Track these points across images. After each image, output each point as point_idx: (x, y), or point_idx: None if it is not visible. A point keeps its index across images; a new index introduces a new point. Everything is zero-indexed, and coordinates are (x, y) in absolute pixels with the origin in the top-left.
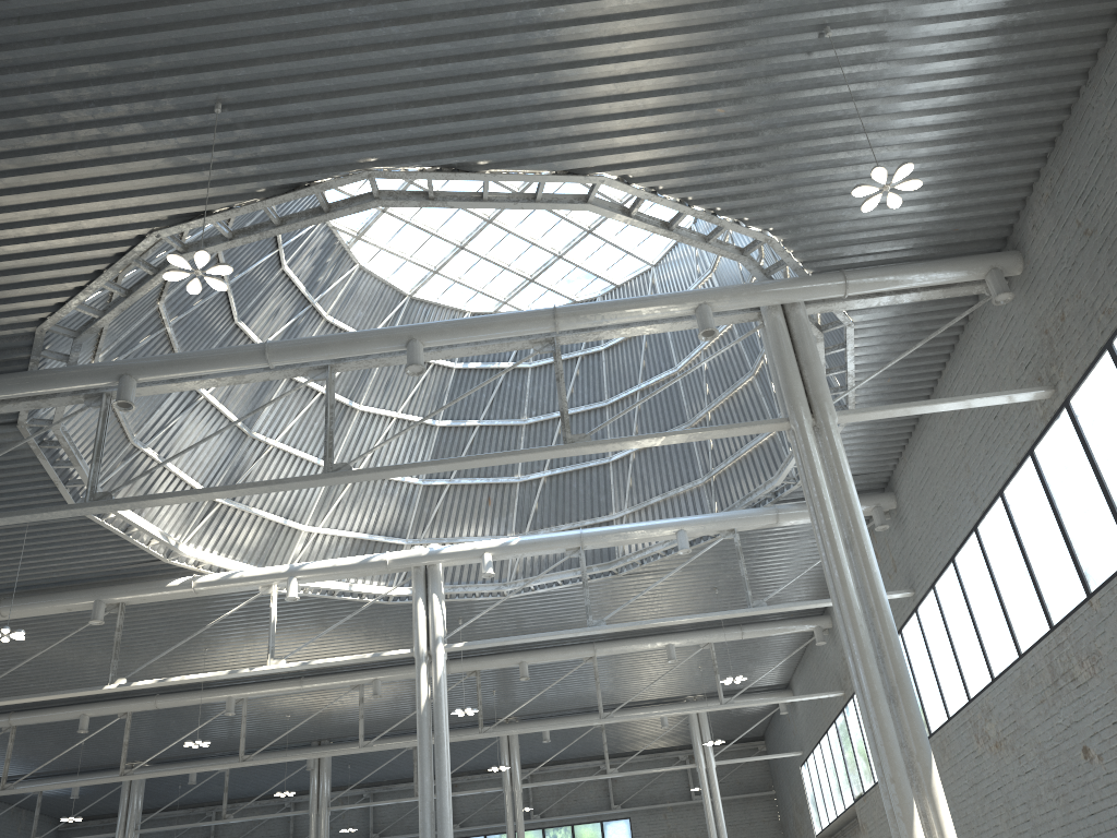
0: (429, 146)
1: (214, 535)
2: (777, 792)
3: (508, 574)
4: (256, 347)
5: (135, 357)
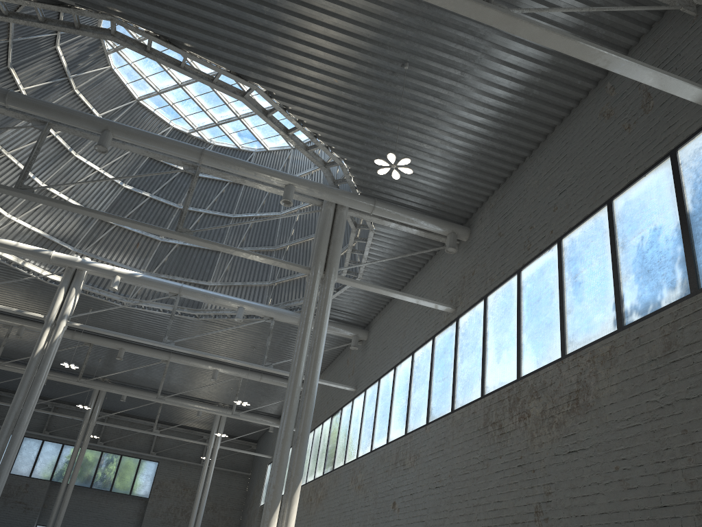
0: (155, 20)
1: None
2: (251, 475)
3: (132, 293)
4: (1, 90)
5: None
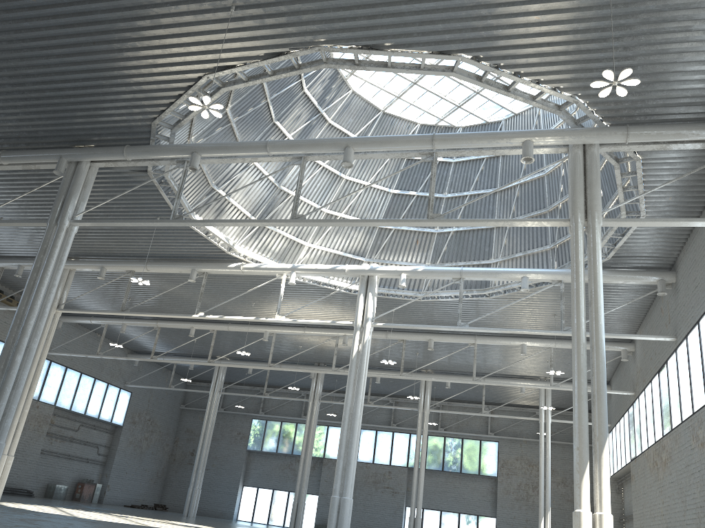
0: (353, 34)
1: (255, 242)
2: None
3: (423, 287)
4: (262, 143)
5: (213, 139)
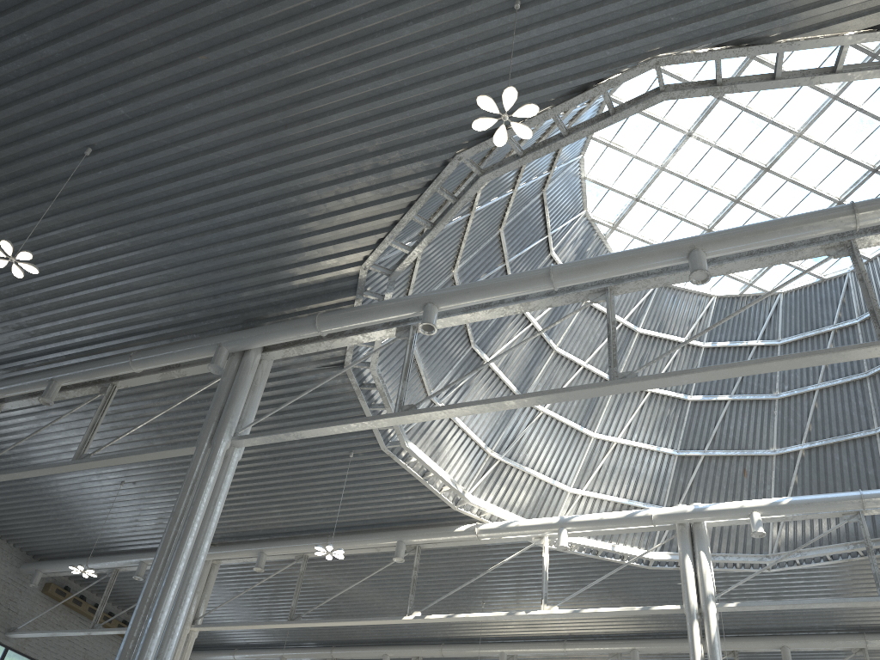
0: (720, 19)
1: (493, 488)
2: None
3: (770, 547)
4: (542, 270)
5: None
